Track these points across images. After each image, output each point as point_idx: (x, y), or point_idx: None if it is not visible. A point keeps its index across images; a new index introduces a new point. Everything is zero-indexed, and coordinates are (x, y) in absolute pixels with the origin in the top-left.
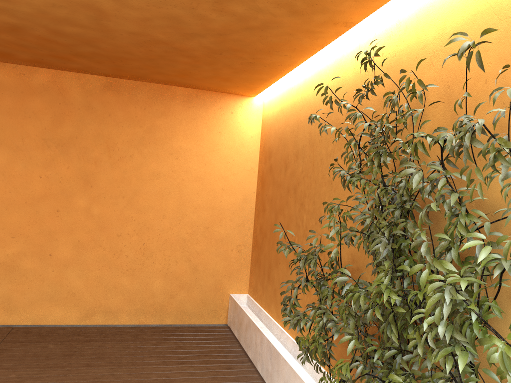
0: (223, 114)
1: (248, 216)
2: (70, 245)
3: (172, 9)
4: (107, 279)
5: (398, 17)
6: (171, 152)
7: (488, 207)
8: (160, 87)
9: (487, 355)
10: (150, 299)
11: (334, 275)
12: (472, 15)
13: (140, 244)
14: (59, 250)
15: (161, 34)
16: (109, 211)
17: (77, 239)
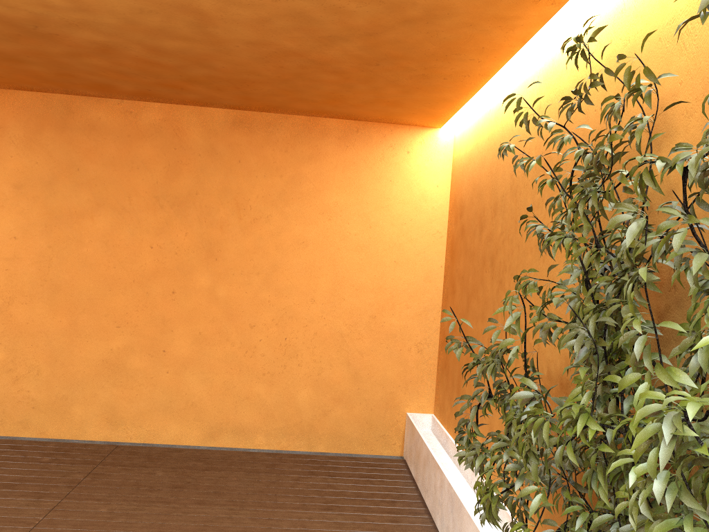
0: (395, 155)
1: (432, 301)
2: (188, 338)
3: (293, 1)
4: (237, 386)
5: None
6: (322, 210)
7: None
8: (307, 120)
9: None
10: (294, 416)
11: (516, 388)
12: None
13: (281, 338)
14: (175, 344)
15: (288, 40)
16: (239, 292)
17: (197, 330)
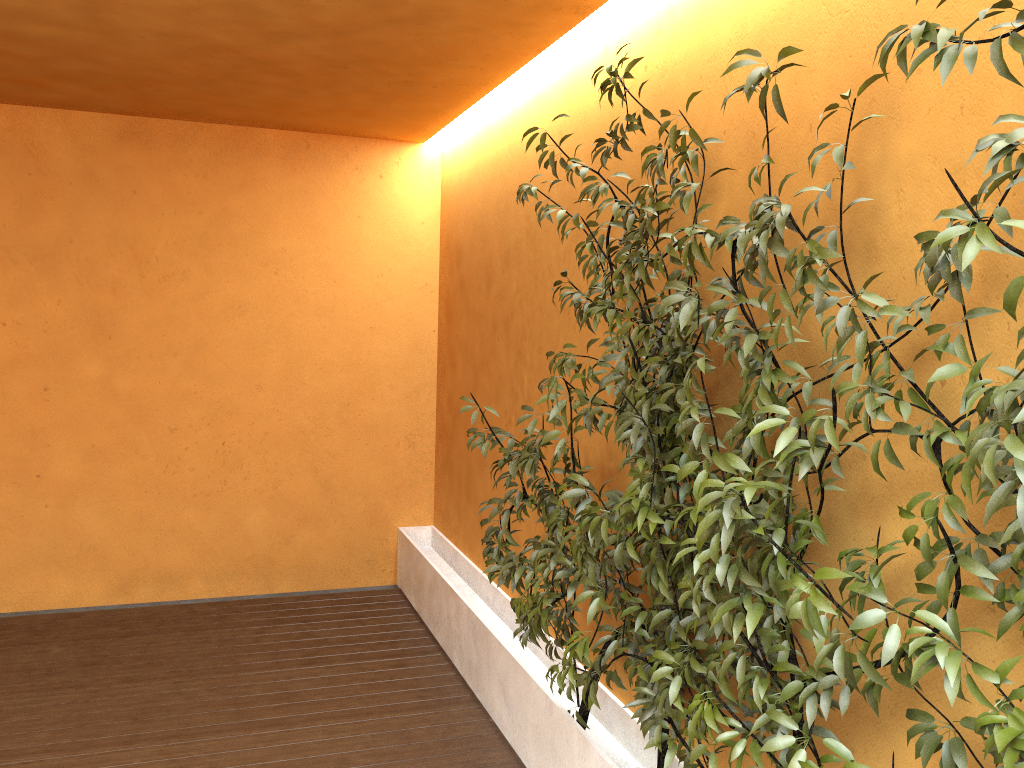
0: (363, 181)
1: (425, 378)
2: (76, 455)
3: None
4: (156, 515)
5: None
6: (265, 261)
7: (817, 353)
8: (234, 131)
9: (787, 607)
10: (244, 549)
11: (563, 485)
12: (787, 2)
13: (217, 443)
14: (55, 465)
15: (222, 34)
16: (148, 383)
17: (89, 441)
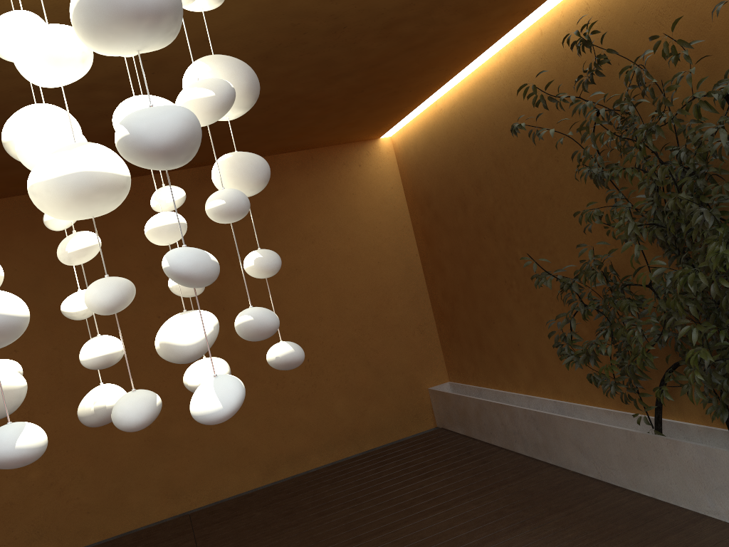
0: (350, 171)
1: (419, 286)
2: None
3: (328, 51)
4: (279, 418)
5: None
6: (304, 236)
7: None
8: (266, 159)
9: None
10: (338, 426)
11: (640, 274)
12: None
13: (304, 361)
14: None
15: (299, 86)
16: None
17: None
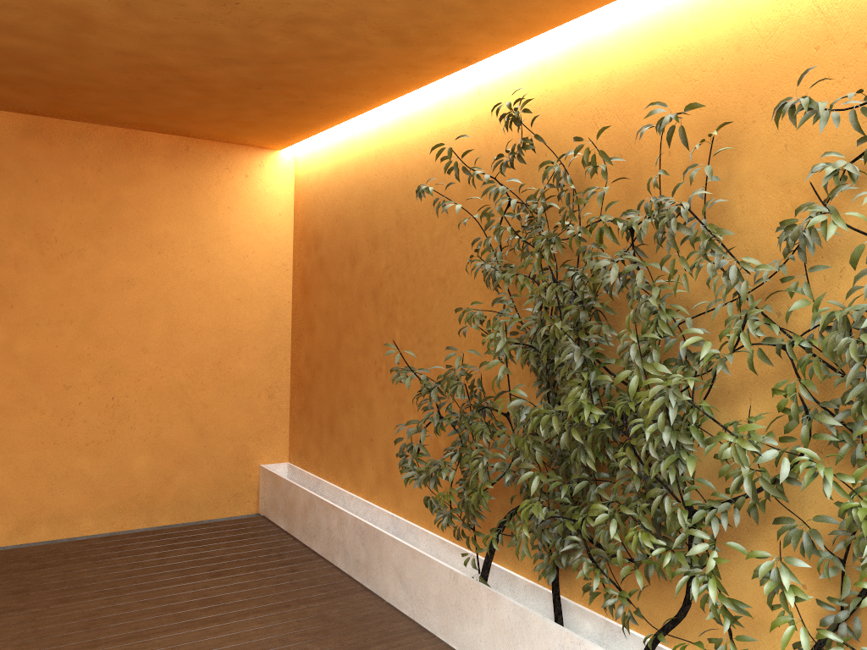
0: (232, 179)
1: (281, 341)
2: None
3: (215, 25)
4: (52, 463)
5: (542, 58)
6: (150, 242)
7: (680, 301)
8: (125, 132)
9: (719, 453)
10: (130, 489)
11: (500, 400)
12: (647, 70)
13: (107, 398)
14: None
15: (174, 56)
16: (46, 347)
17: None
